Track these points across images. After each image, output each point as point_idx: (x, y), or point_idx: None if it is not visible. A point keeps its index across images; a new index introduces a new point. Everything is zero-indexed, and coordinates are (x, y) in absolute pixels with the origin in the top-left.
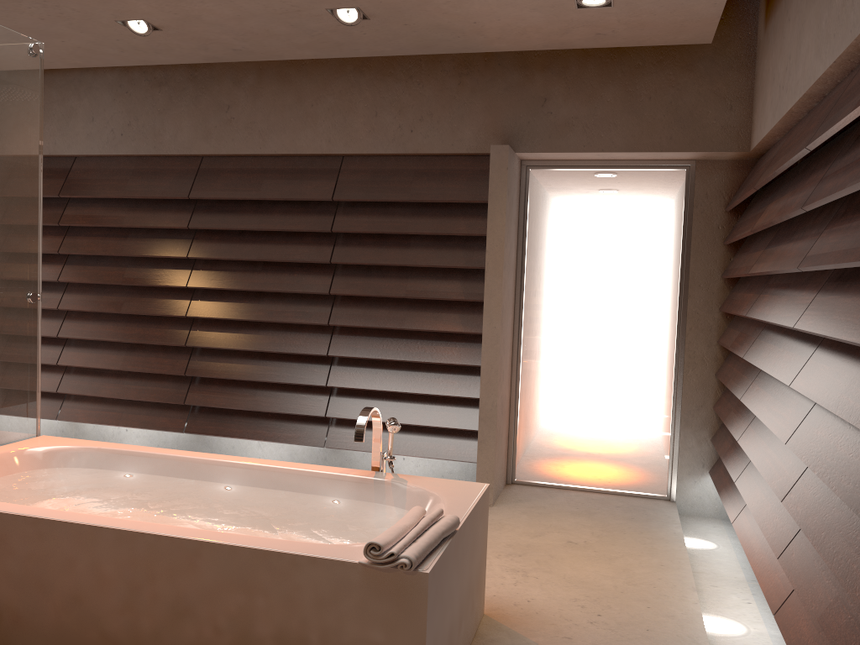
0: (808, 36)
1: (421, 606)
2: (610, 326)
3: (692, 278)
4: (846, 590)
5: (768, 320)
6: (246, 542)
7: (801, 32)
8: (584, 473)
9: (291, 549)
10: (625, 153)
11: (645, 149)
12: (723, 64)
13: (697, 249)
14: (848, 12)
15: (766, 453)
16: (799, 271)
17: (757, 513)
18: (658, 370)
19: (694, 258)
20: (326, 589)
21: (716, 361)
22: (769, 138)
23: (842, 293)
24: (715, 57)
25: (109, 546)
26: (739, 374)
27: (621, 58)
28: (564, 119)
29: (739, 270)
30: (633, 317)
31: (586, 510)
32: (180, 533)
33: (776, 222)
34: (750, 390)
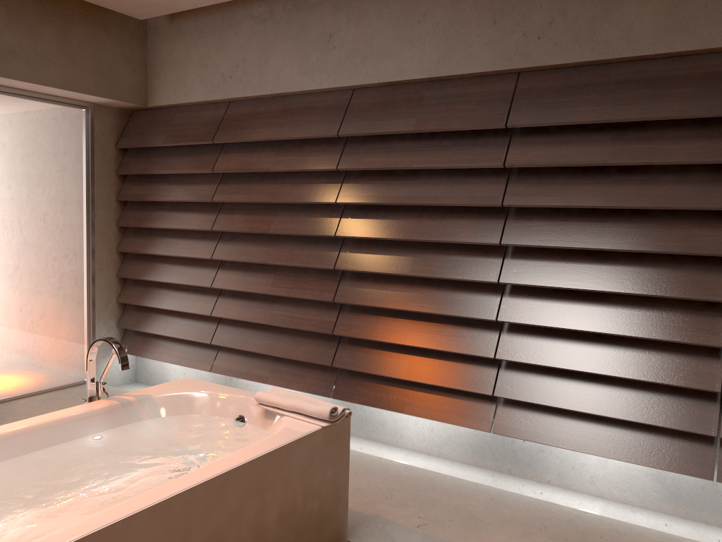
0: (283, 58)
1: (347, 439)
2: (34, 244)
3: (97, 200)
4: (449, 350)
5: (277, 232)
6: (251, 454)
7: (267, 51)
8: (21, 381)
9: (281, 442)
10: (61, 90)
11: (78, 90)
12: (128, 34)
13: (99, 177)
14: (357, 65)
15: (272, 314)
16: (330, 203)
17: (274, 351)
18: (75, 278)
19: (98, 184)
20: (306, 459)
21: (117, 265)
22: (185, 104)
23: (383, 216)
24: (123, 26)
25: (145, 529)
26: (178, 271)
27: (54, 2)
28: (8, 46)
29: (175, 196)
30: (53, 234)
31: (61, 407)
32: (203, 476)
33: (276, 170)
34: (221, 279)
